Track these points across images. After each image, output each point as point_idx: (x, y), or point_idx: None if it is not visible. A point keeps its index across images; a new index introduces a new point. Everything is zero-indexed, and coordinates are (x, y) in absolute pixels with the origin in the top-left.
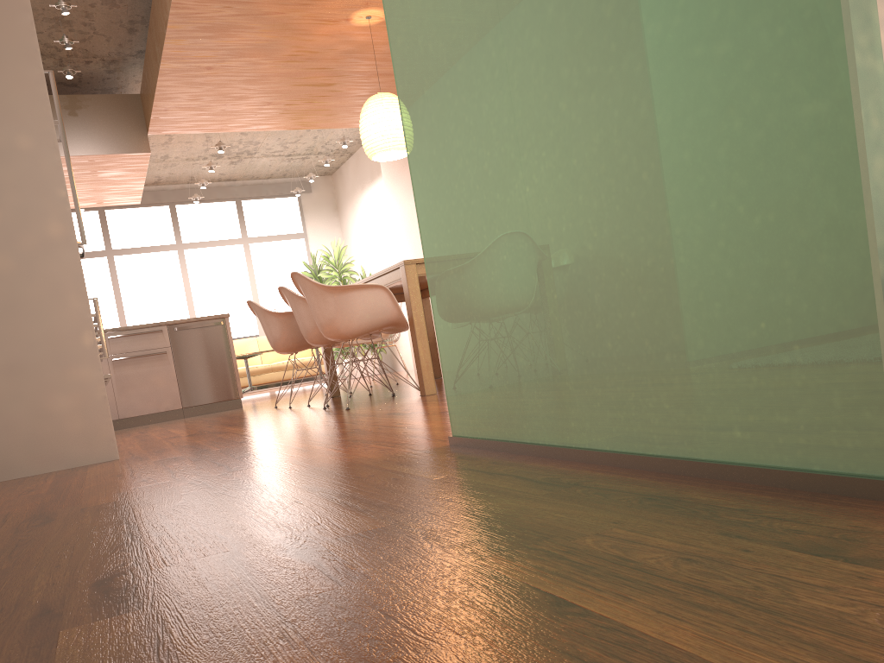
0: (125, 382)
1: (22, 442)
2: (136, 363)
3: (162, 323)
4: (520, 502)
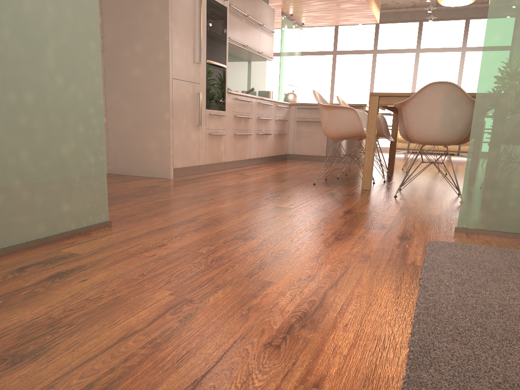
0: (300, 135)
1: (137, 160)
2: (308, 125)
3: None
4: None
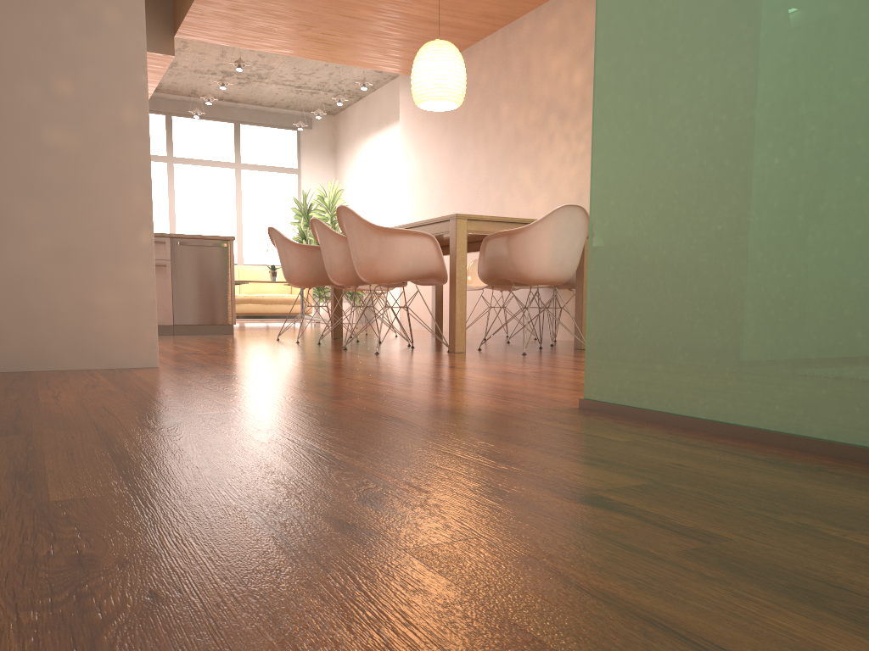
0: None
1: (63, 333)
2: None
3: (166, 234)
4: (782, 480)
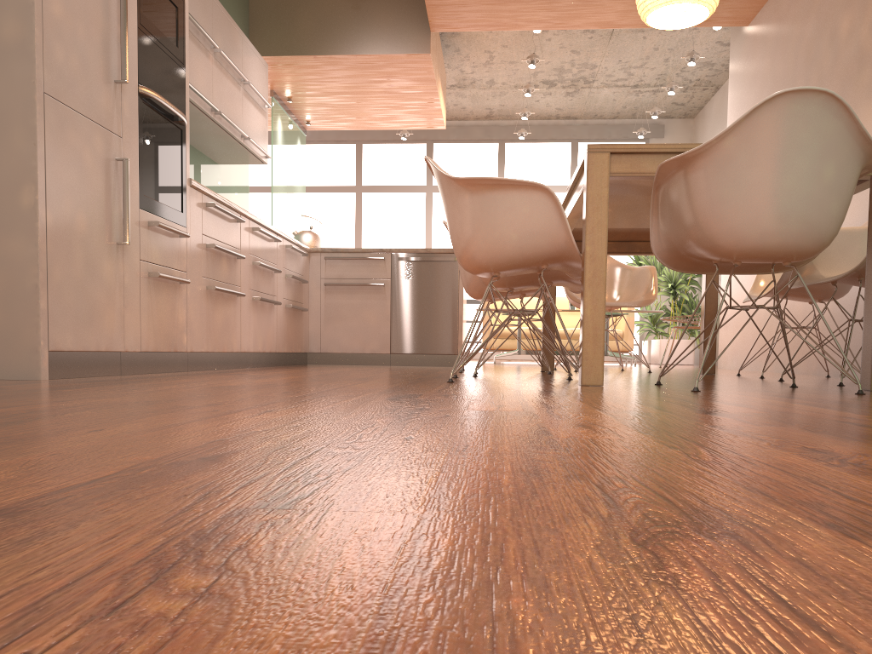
0: (334, 312)
1: None
2: (350, 292)
3: (386, 249)
4: None
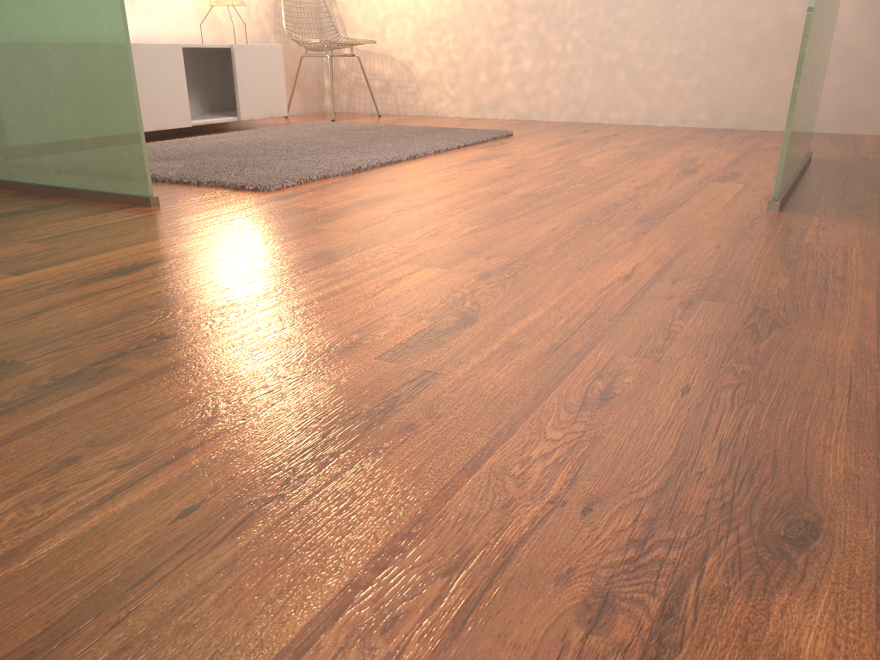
0: None
1: None
2: None
3: None
4: None
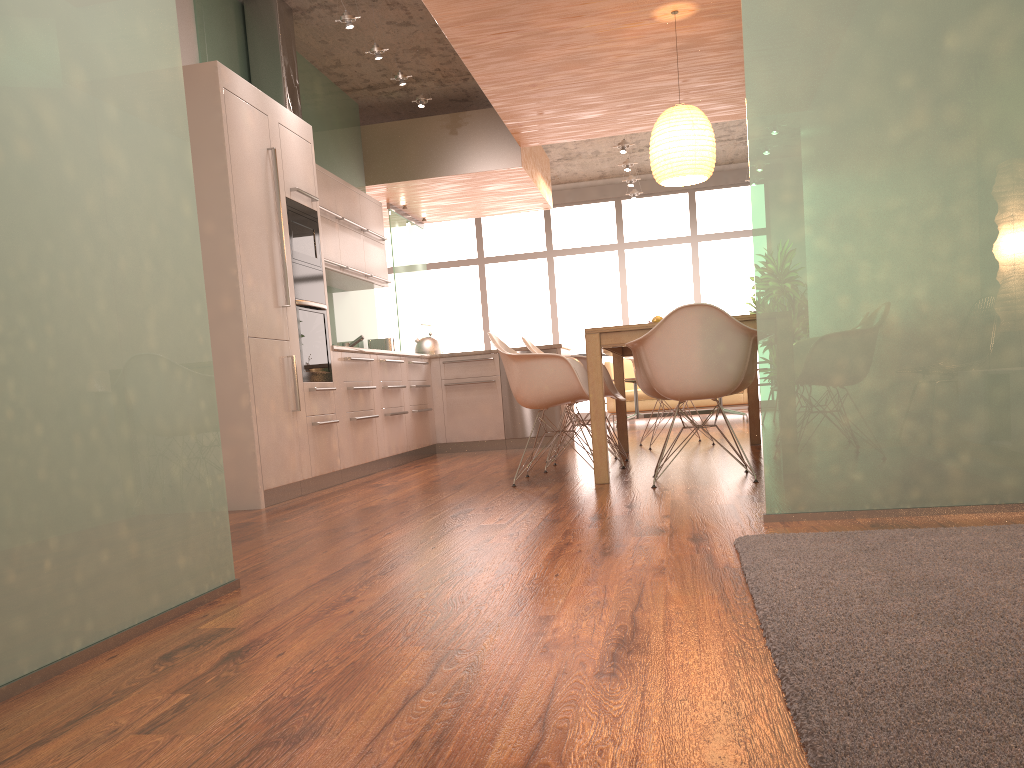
0: (455, 408)
1: None
2: (466, 389)
3: (494, 350)
4: None
